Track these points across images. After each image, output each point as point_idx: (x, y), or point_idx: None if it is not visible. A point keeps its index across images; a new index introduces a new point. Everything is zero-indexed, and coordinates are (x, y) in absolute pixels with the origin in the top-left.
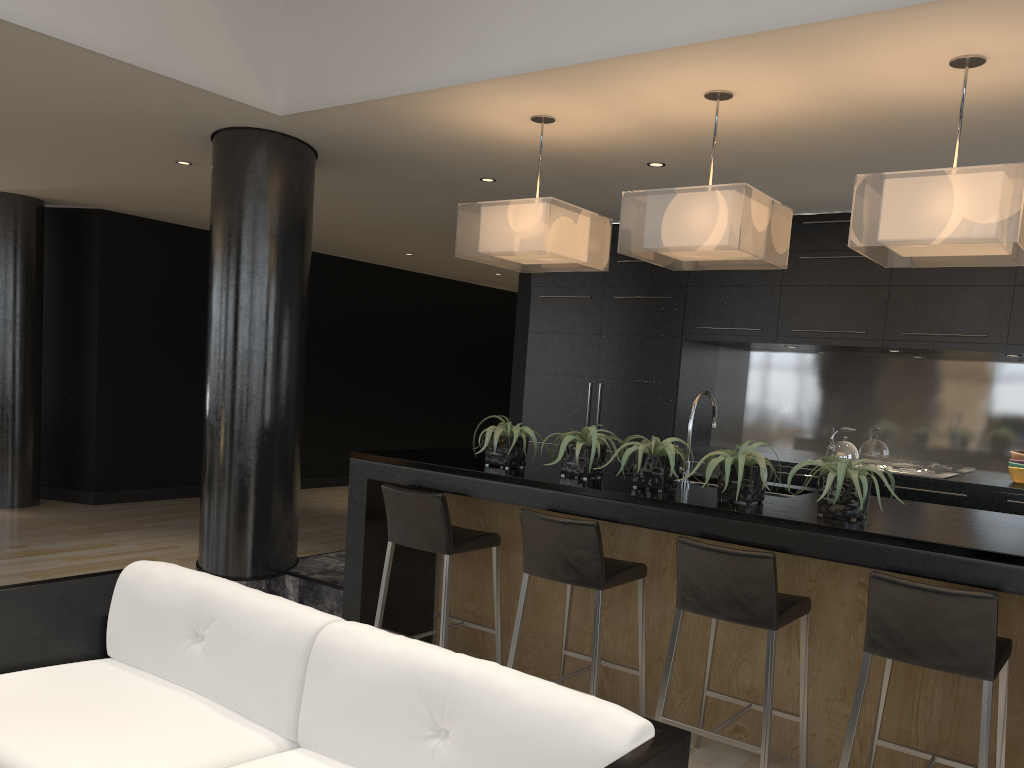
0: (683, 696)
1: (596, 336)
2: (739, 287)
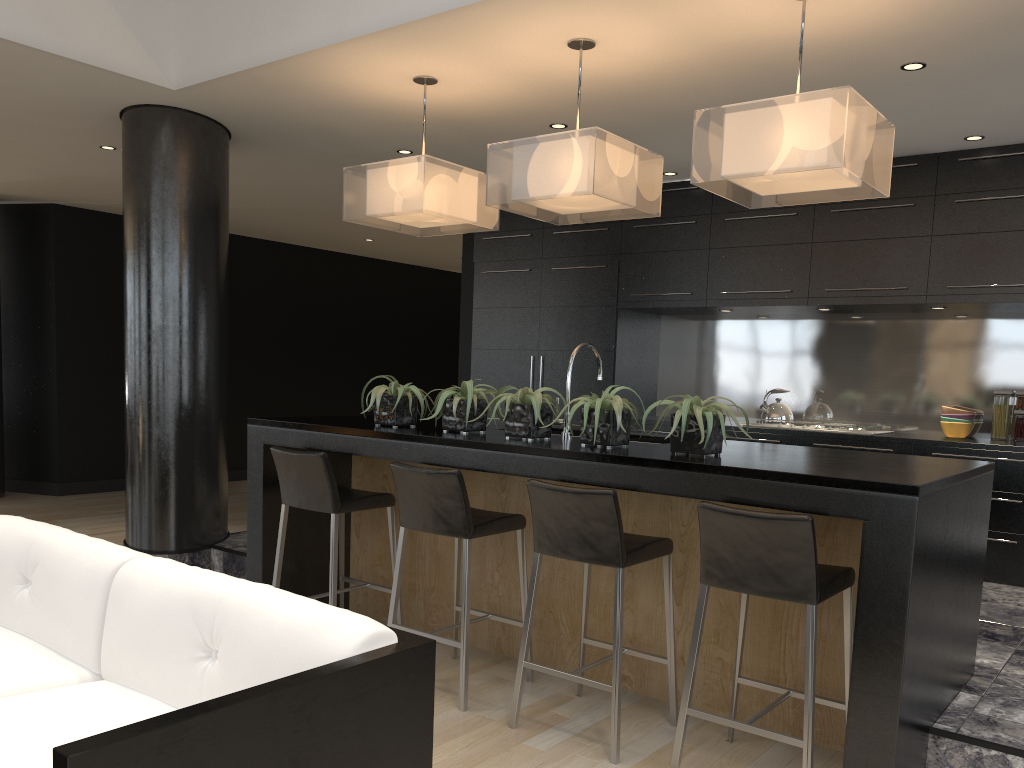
0: (573, 648)
1: (536, 309)
2: (669, 252)
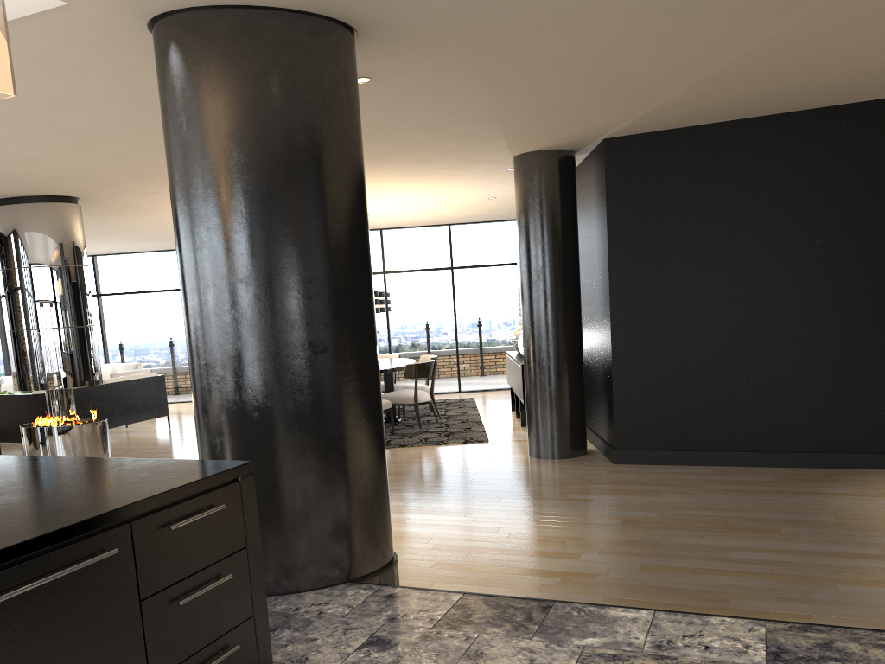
0: None
1: None
2: None
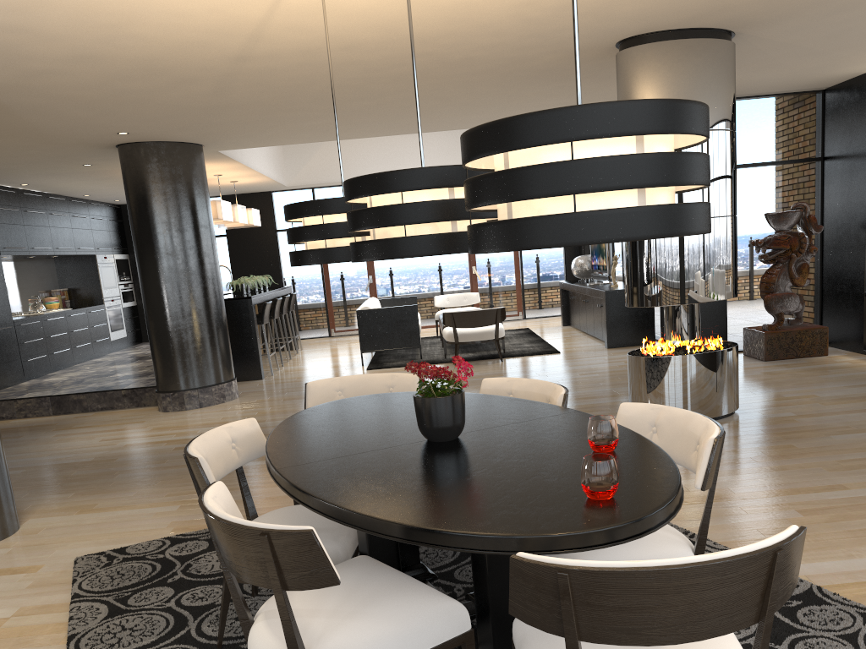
0: None
1: None
2: (12, 225)
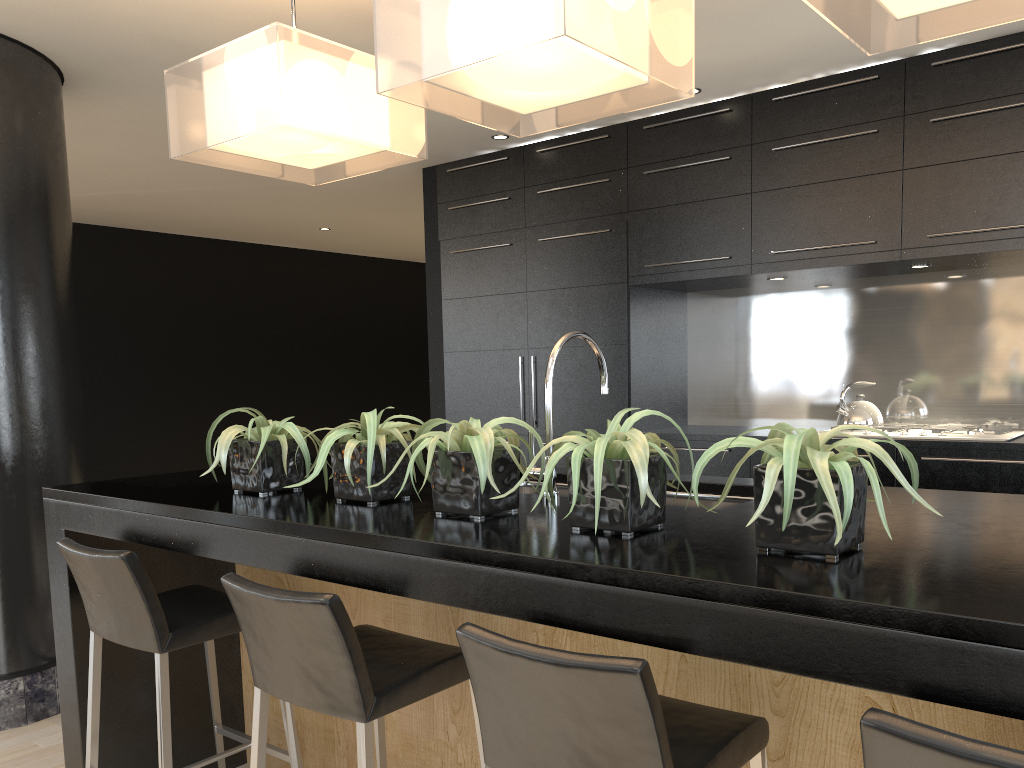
0: None
1: (522, 295)
2: (695, 203)
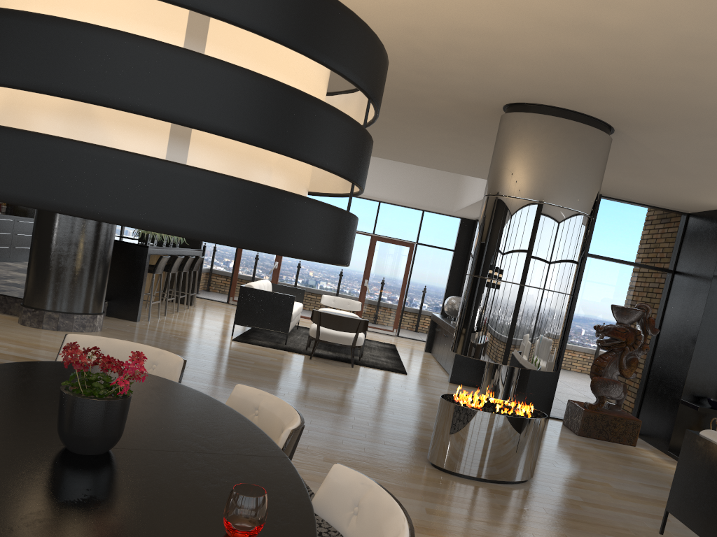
0: None
1: None
2: None
